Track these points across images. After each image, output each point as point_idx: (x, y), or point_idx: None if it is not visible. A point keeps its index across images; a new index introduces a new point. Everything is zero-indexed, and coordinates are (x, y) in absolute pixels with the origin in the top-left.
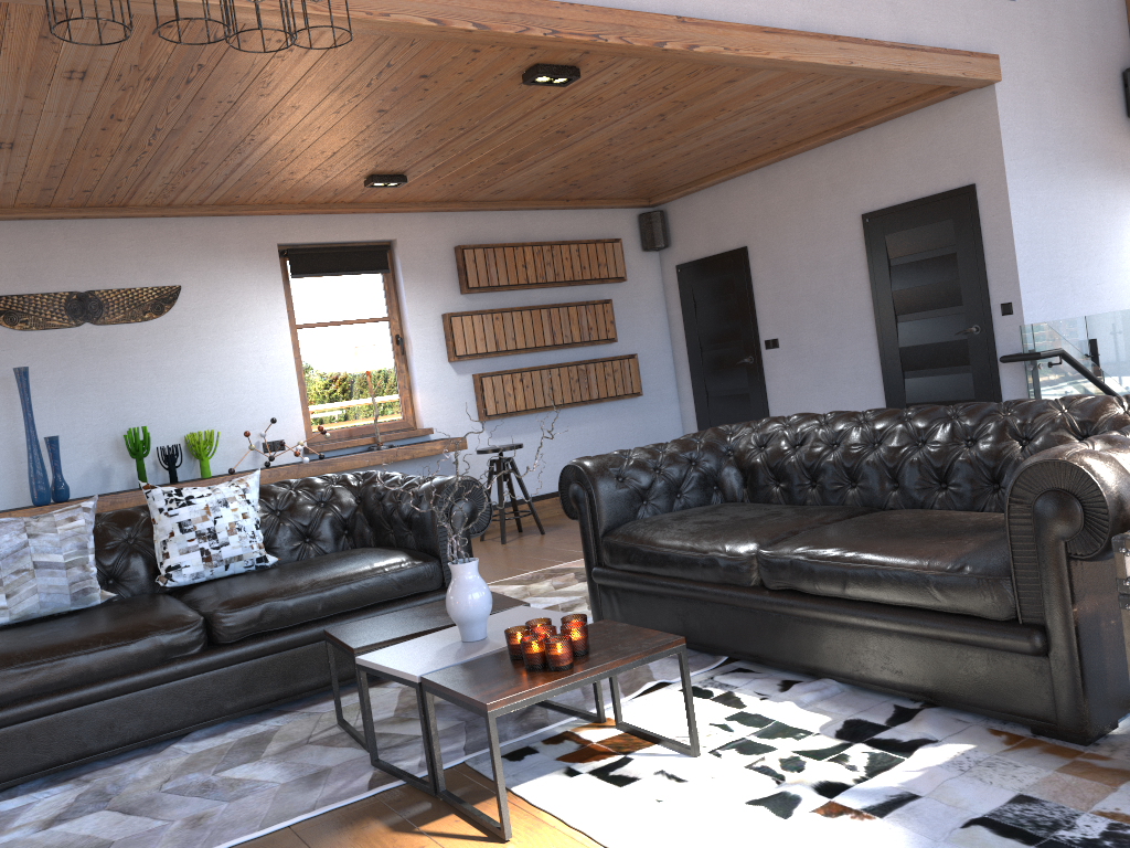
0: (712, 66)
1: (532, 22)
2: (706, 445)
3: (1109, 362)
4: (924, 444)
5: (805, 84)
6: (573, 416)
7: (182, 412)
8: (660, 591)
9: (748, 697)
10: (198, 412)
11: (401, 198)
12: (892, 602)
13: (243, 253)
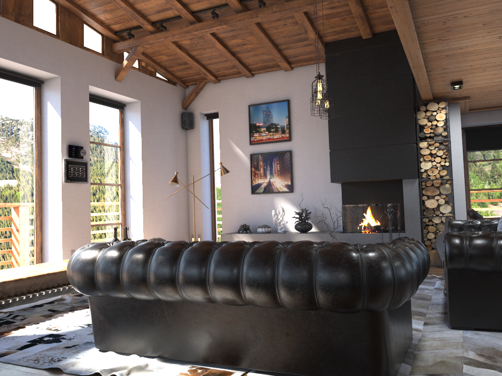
0: None
1: None
2: None
3: None
4: None
5: None
6: None
7: None
8: None
9: None
10: None
11: None
12: None
13: None
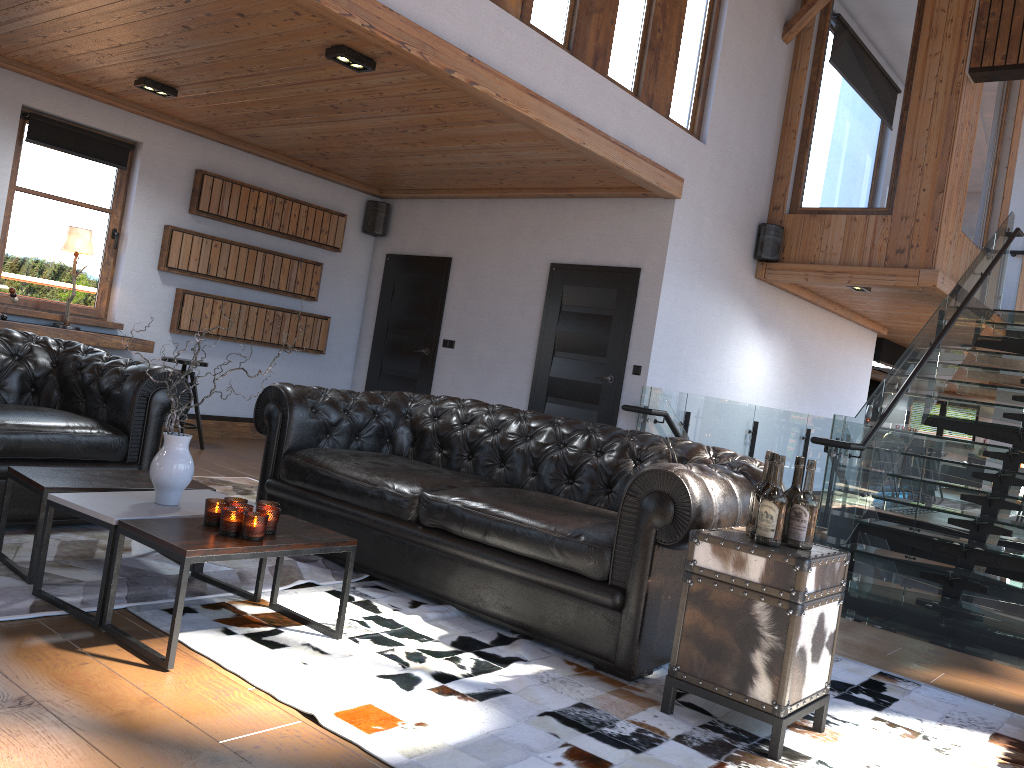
0: (480, 104)
1: (355, 11)
2: (391, 404)
3: (694, 433)
4: (564, 446)
5: (543, 146)
6: (257, 354)
7: None
8: (326, 510)
9: (383, 606)
10: None
11: (161, 108)
12: (519, 552)
13: None
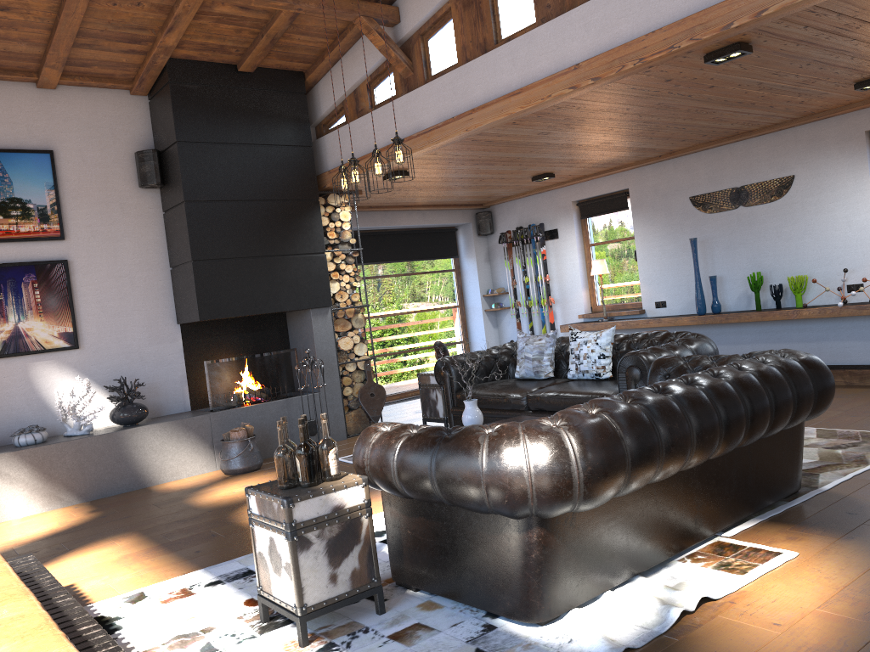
0: None
1: (625, 60)
2: None
3: None
4: None
5: None
6: None
7: (792, 261)
8: None
9: None
10: (802, 261)
11: None
12: None
13: (837, 144)
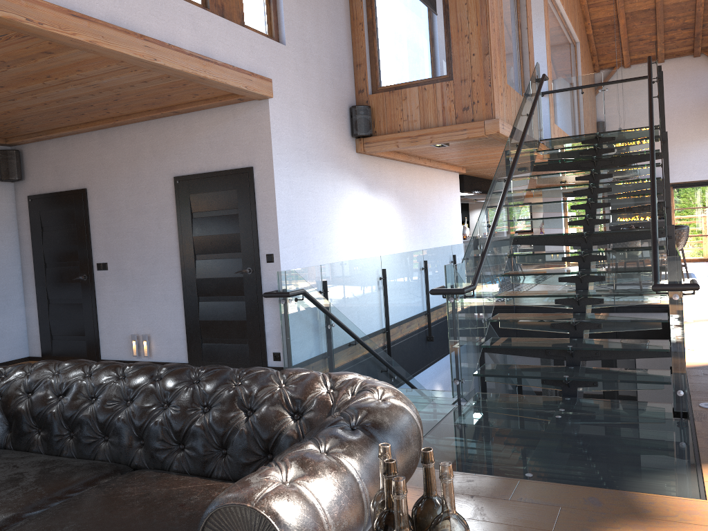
0: (22, 34)
1: None
2: None
3: (334, 296)
4: (169, 405)
5: (120, 69)
6: None
7: None
8: None
9: None
10: None
11: None
12: None
13: None
